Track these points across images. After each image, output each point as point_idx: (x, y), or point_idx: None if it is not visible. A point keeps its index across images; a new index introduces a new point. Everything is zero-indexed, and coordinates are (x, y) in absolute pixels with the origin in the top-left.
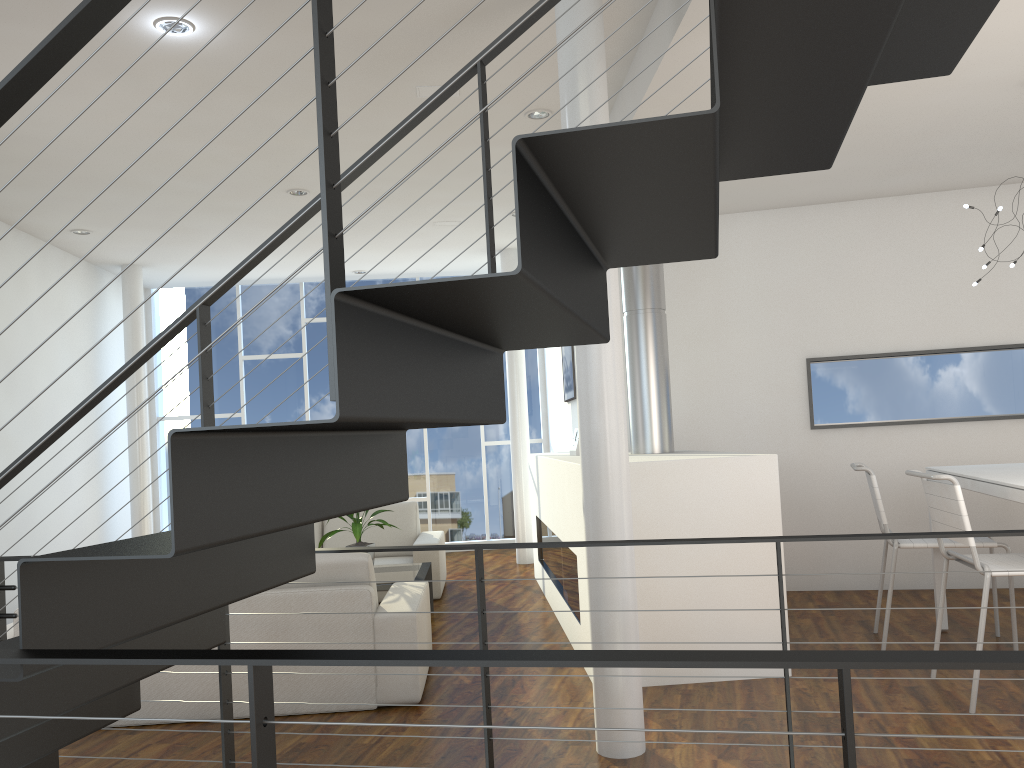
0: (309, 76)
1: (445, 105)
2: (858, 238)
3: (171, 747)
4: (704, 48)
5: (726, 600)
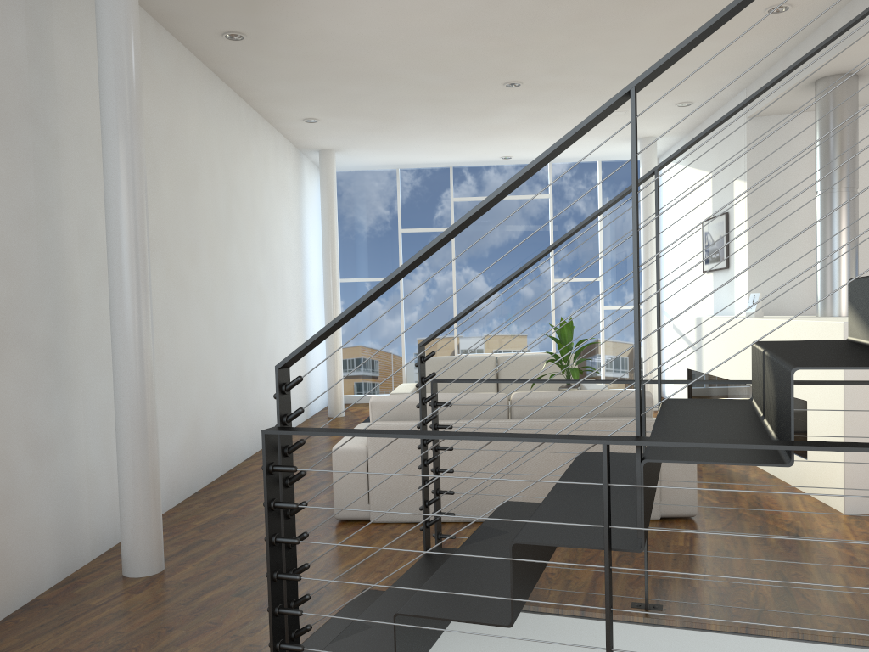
0: None
1: (702, 1)
2: None
3: None
4: None
5: None
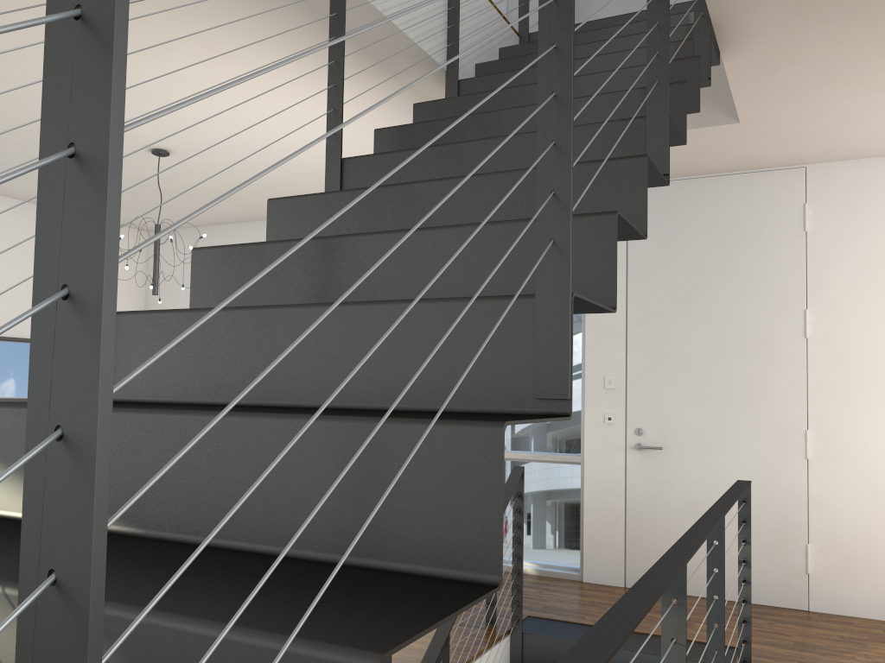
0: None
1: None
2: None
3: None
4: (25, 4)
5: None
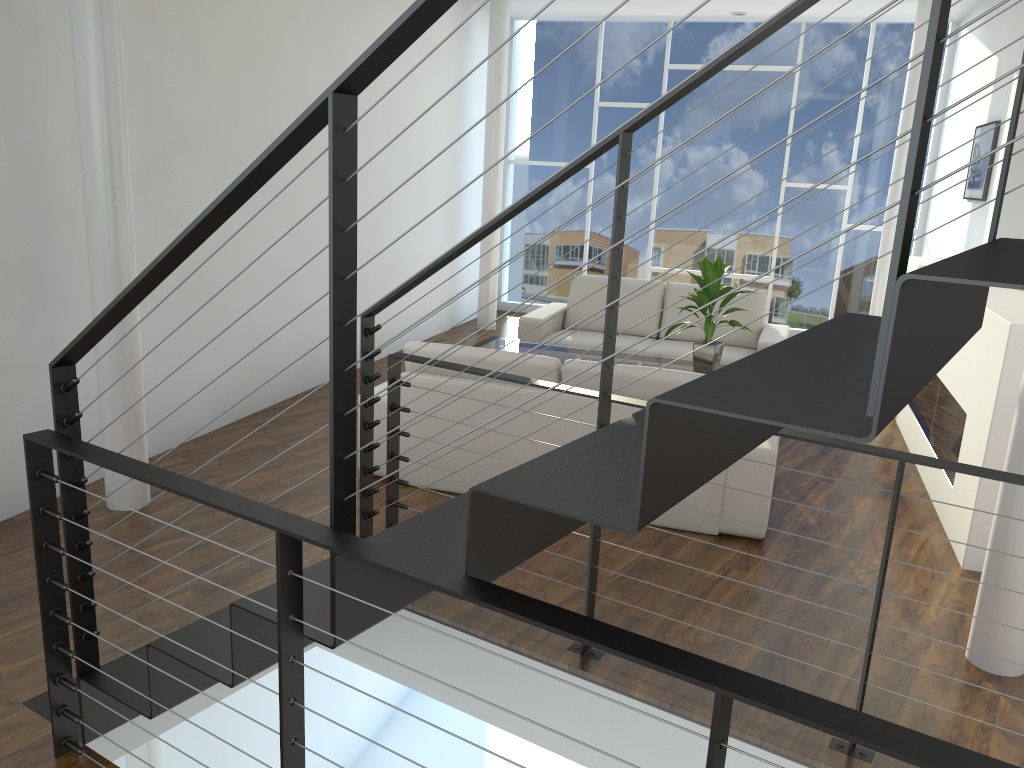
0: None
1: None
2: None
3: None
4: None
5: None
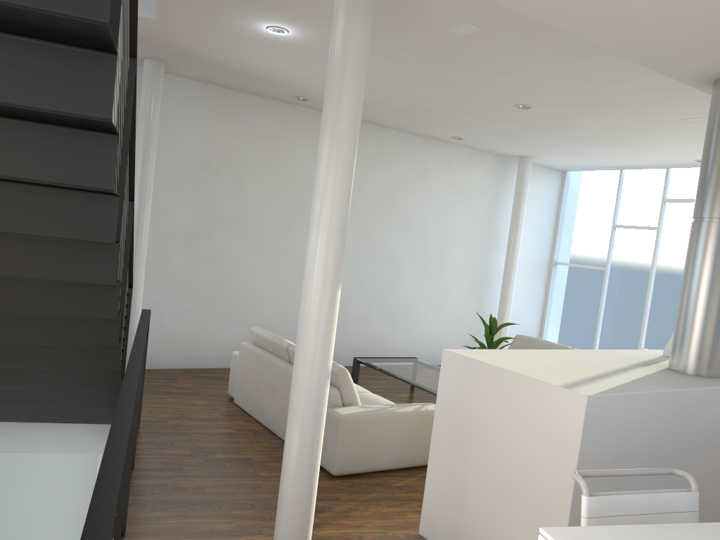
0: (378, 38)
1: (488, 36)
2: None
3: (231, 433)
4: None
5: (513, 518)
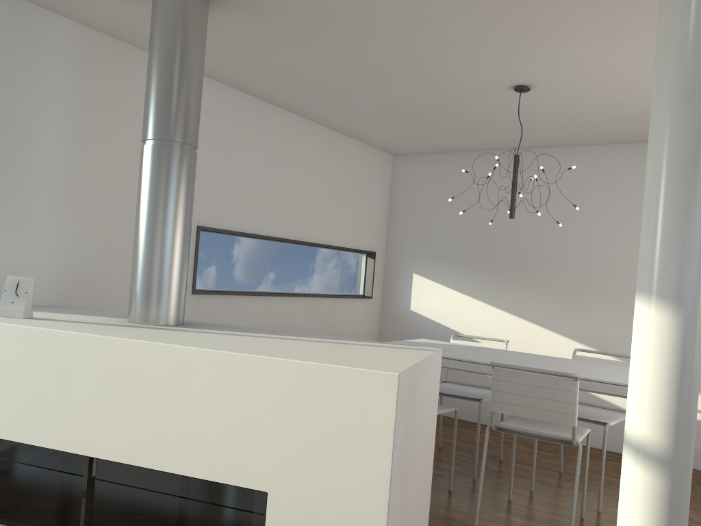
0: None
1: None
2: (244, 128)
3: None
4: None
5: (419, 508)
